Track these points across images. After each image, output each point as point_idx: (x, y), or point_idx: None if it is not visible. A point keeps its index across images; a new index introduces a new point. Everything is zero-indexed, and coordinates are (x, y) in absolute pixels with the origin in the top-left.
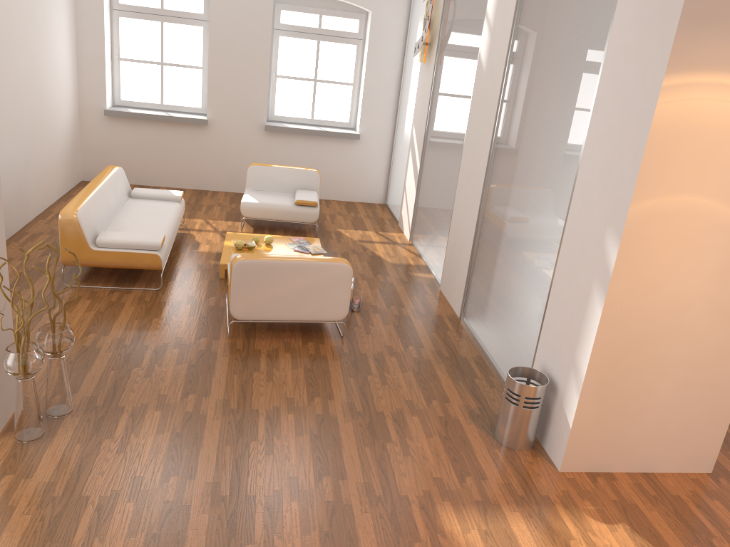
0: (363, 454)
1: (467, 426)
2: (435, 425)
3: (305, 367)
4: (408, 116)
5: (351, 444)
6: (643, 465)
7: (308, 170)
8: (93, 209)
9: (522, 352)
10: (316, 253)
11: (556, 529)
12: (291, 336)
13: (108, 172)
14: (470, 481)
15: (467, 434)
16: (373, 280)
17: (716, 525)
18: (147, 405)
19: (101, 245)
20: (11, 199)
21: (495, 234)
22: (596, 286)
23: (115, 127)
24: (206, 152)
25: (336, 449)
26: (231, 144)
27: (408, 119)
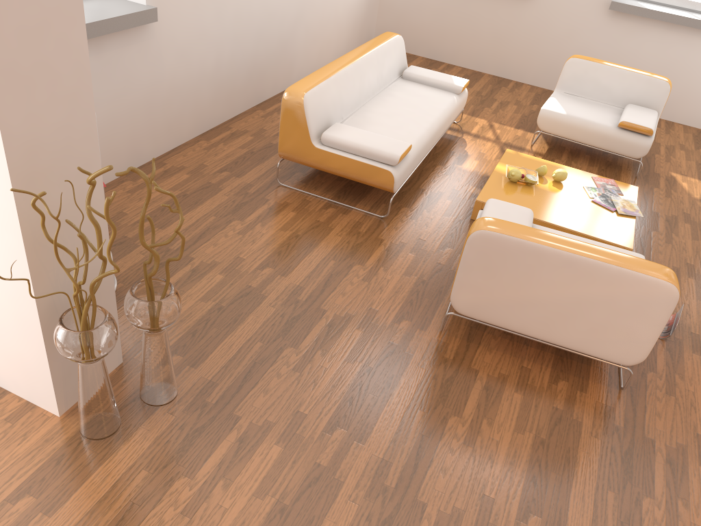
0: None
1: None
2: None
3: (537, 436)
4: None
5: None
6: None
7: (654, 78)
8: (333, 91)
9: None
10: (625, 213)
11: None
12: (537, 359)
13: (379, 40)
14: None
15: None
16: None
17: None
18: (270, 428)
19: (326, 143)
20: (269, 57)
21: None
22: None
23: None
24: (521, 30)
25: None
26: (556, 23)
27: None
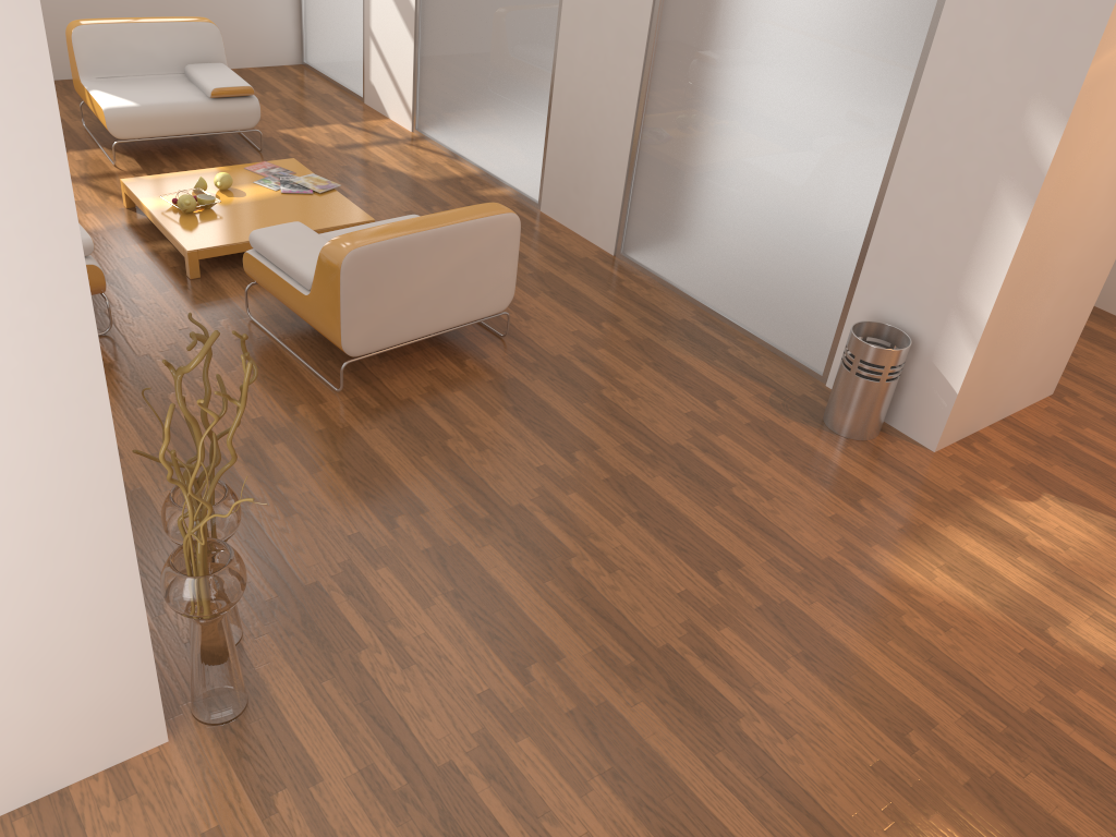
0: (723, 518)
1: (788, 426)
2: (755, 440)
3: (507, 407)
4: None
5: (694, 509)
6: (1004, 410)
7: (195, 22)
8: None
9: (808, 296)
10: (325, 190)
11: (1001, 530)
12: (429, 358)
13: None
14: (868, 504)
15: (801, 439)
16: None
17: (1111, 458)
18: (353, 565)
19: None
20: None
21: (698, 115)
22: (1007, 190)
23: None
24: None
25: (686, 526)
26: None
27: None
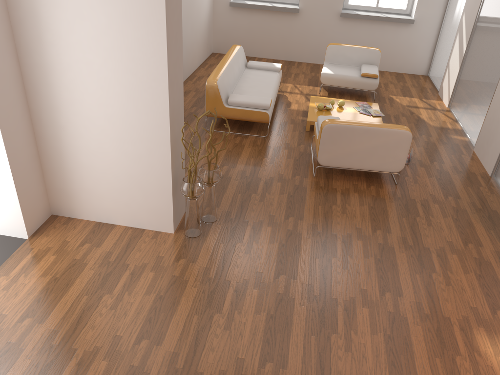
0: (414, 279)
1: (497, 268)
2: (470, 264)
3: (369, 205)
4: (458, 5)
5: (405, 270)
6: None
7: (372, 49)
8: (225, 78)
9: None
10: (376, 115)
11: None
12: (358, 180)
13: (233, 49)
14: None
15: (497, 275)
16: (418, 139)
17: None
18: (262, 222)
19: (231, 104)
20: None
21: None
22: None
23: (236, 14)
24: (296, 33)
25: (394, 273)
26: (314, 27)
27: (459, 7)
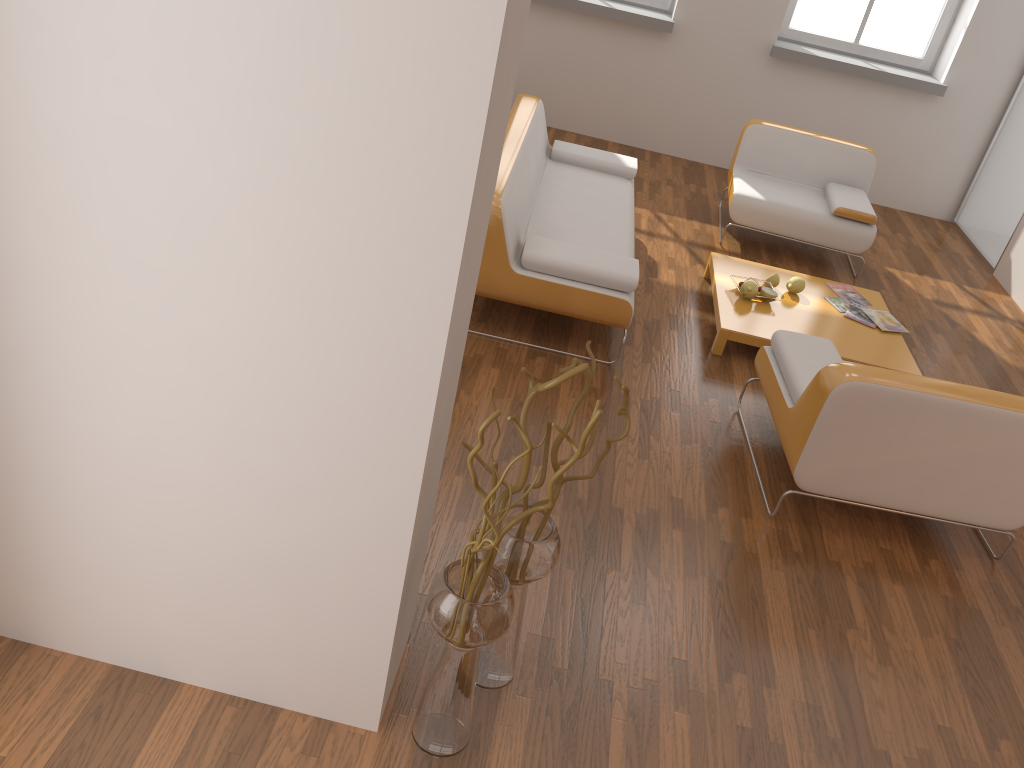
0: None
1: None
2: None
3: (947, 636)
4: None
5: None
6: None
7: (857, 148)
8: (516, 189)
9: None
10: (889, 330)
11: None
12: (890, 535)
13: (525, 108)
14: None
15: None
16: None
17: None
18: (657, 690)
19: (529, 266)
20: None
21: None
22: None
23: None
24: (656, 82)
25: None
26: (702, 74)
27: None
